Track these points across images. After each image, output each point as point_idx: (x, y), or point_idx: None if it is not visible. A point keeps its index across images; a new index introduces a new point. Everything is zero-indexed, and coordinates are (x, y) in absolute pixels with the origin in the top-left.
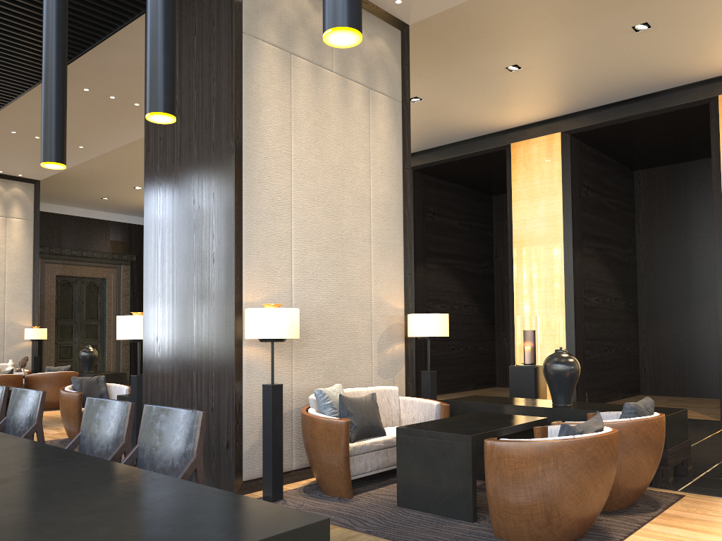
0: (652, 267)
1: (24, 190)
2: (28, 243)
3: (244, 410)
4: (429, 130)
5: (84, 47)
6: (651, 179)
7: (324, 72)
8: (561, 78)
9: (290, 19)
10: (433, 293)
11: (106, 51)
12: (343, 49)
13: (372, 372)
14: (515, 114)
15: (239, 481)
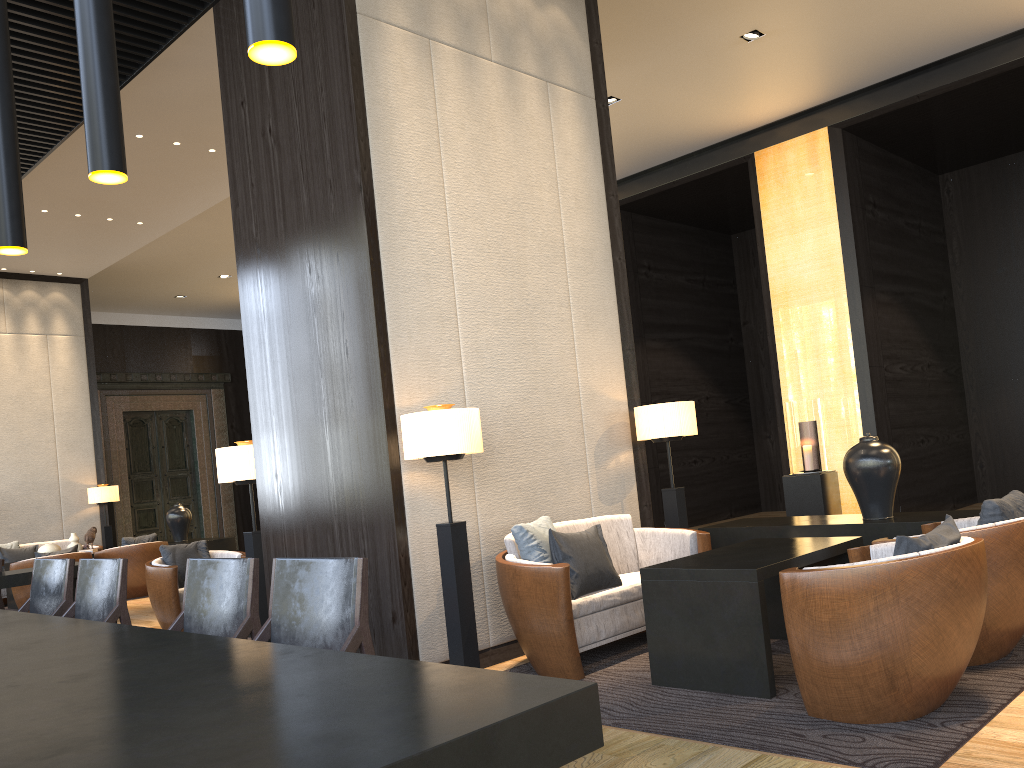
0: (979, 314)
1: (67, 294)
2: (80, 368)
3: (412, 565)
4: (632, 146)
5: (131, 70)
6: (965, 185)
7: (480, 63)
8: (824, 44)
9: None
10: (658, 383)
11: (162, 75)
12: (503, 27)
13: (590, 496)
14: (758, 107)
15: None
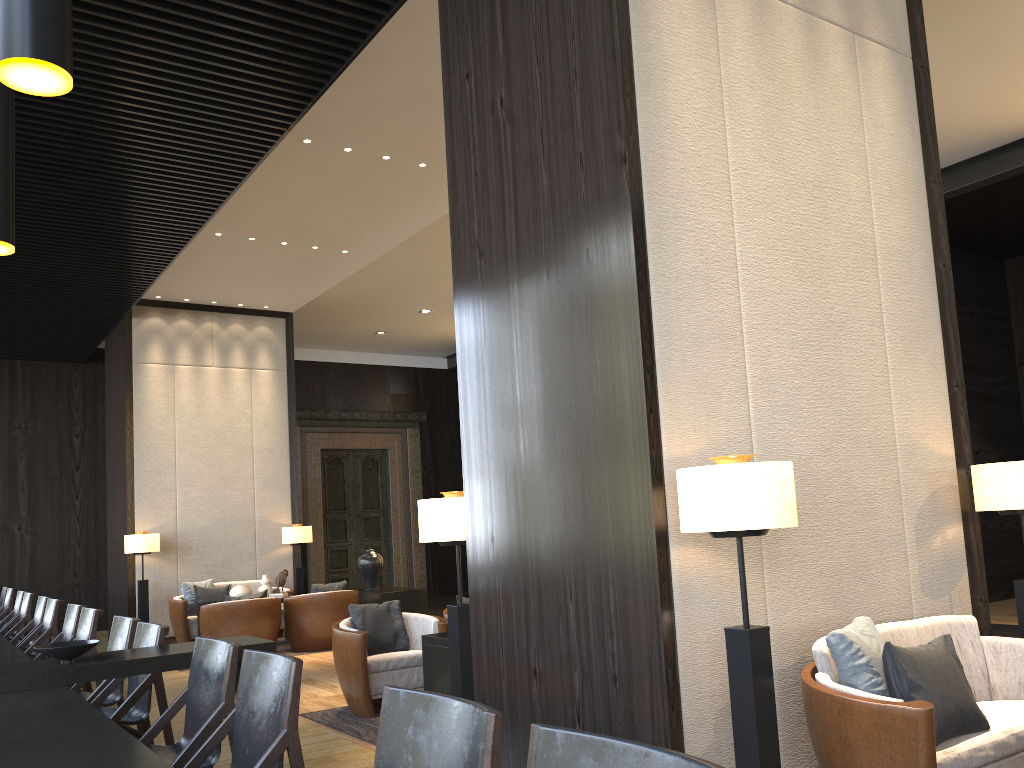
0: None
1: (272, 328)
2: (281, 403)
3: (682, 680)
4: None
5: (342, 61)
6: None
7: (773, 5)
8: None
9: None
10: None
11: (375, 72)
12: None
13: (910, 586)
14: None
15: None
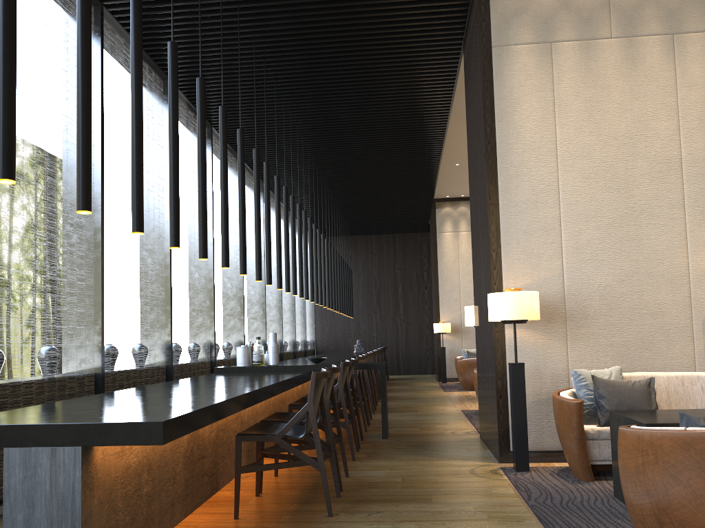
0: None
1: None
2: None
3: (508, 386)
4: None
5: (452, 92)
6: None
7: (598, 44)
8: None
9: (548, 9)
10: None
11: None
12: (625, 8)
13: (694, 356)
14: None
15: (505, 450)
